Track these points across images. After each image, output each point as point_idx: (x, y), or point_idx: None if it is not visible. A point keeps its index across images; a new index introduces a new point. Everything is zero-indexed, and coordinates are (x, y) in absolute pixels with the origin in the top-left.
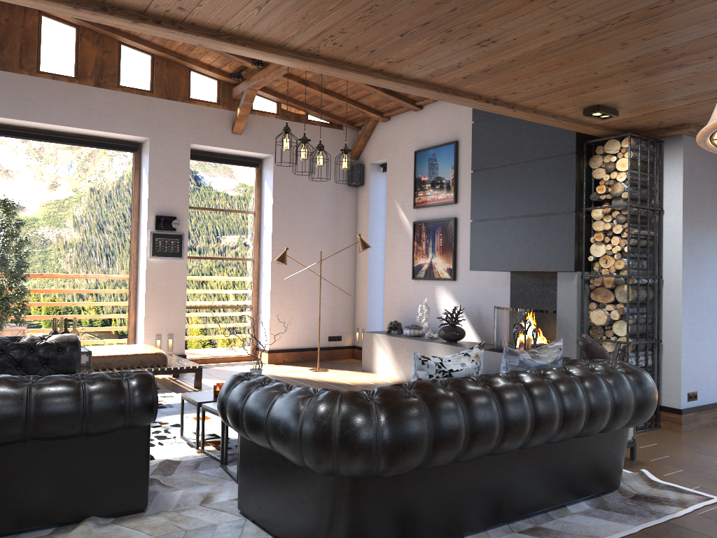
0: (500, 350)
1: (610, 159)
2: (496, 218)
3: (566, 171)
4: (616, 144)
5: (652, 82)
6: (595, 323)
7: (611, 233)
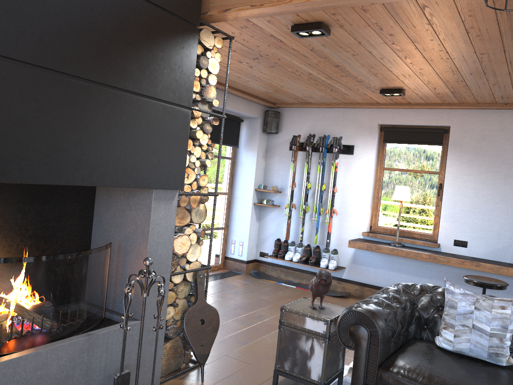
0: (0, 349)
1: (207, 53)
2: (52, 70)
3: (187, 48)
4: (211, 38)
5: (376, 49)
6: (178, 252)
7: (198, 143)
